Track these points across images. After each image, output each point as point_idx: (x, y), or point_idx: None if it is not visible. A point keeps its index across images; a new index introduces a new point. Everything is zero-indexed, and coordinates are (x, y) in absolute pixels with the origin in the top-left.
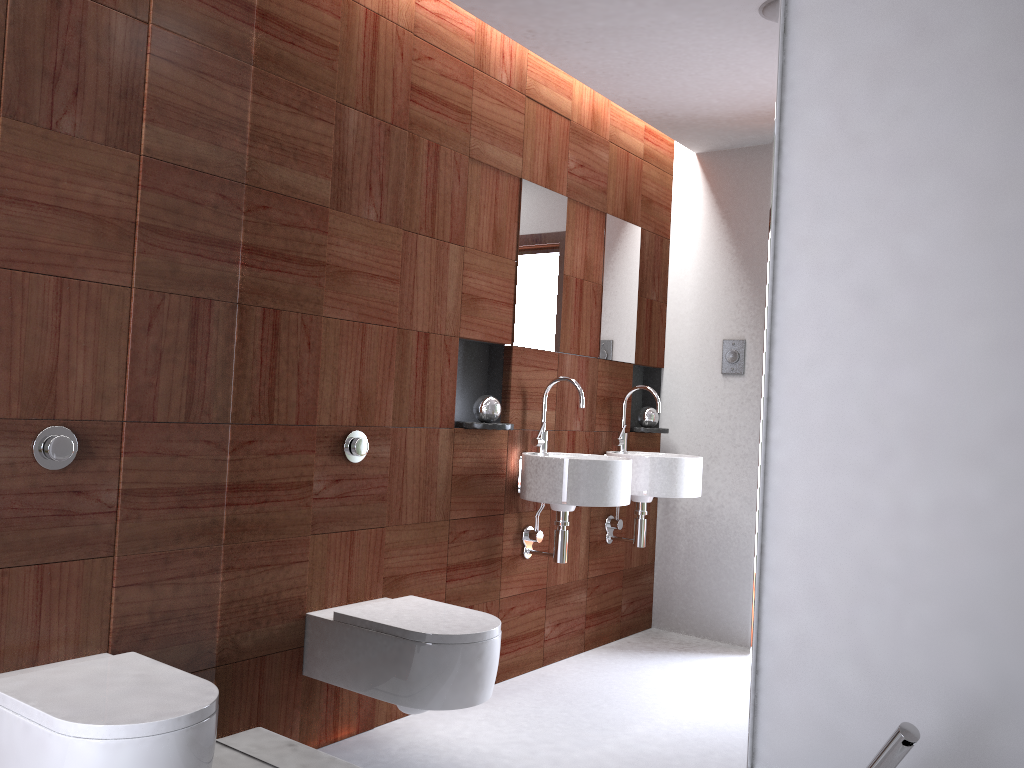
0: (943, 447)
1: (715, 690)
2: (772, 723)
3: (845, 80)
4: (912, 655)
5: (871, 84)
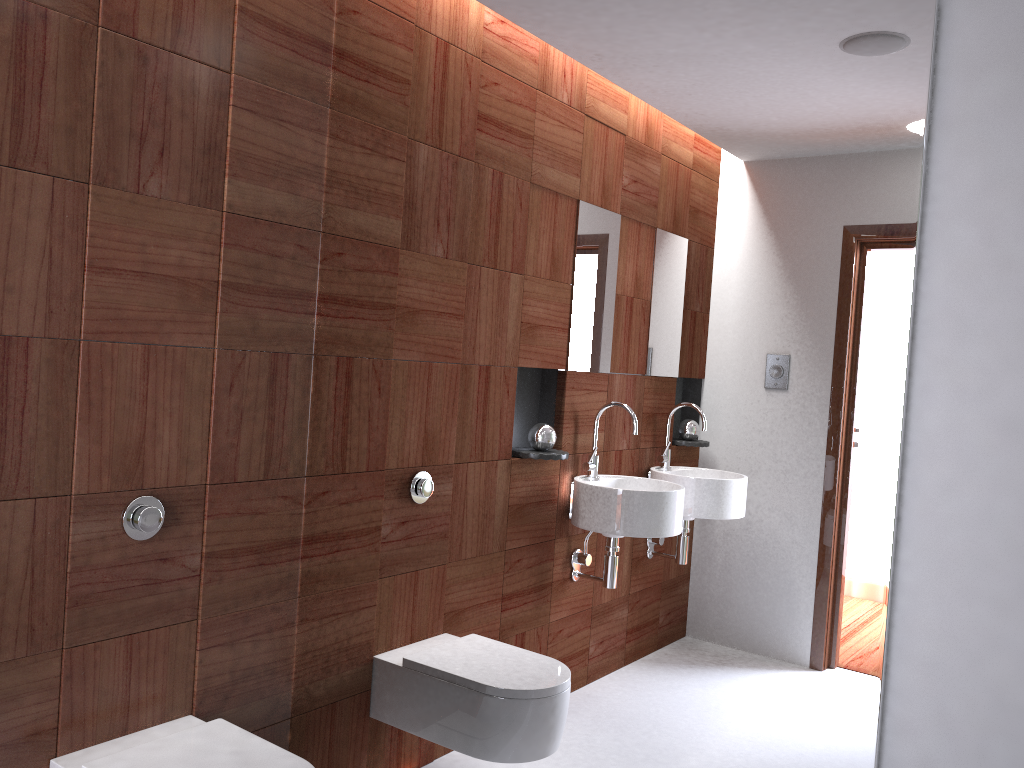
0: None
1: None
2: None
3: (995, 199)
4: None
5: (1023, 206)
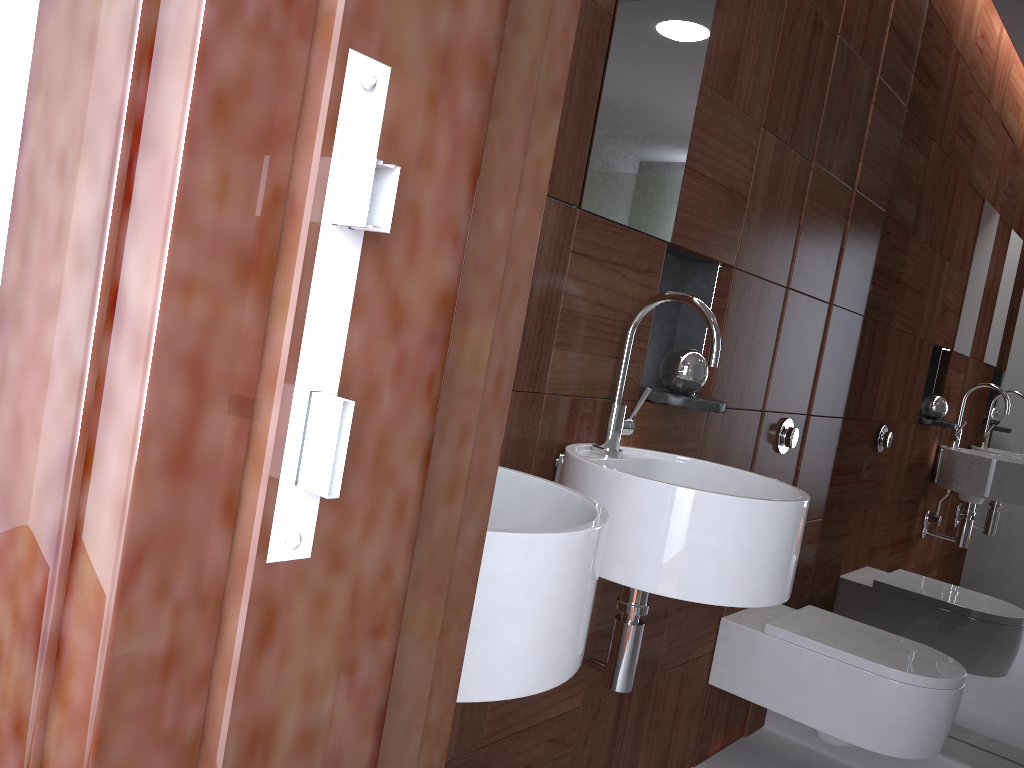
0: None
1: None
2: None
3: None
4: None
5: None
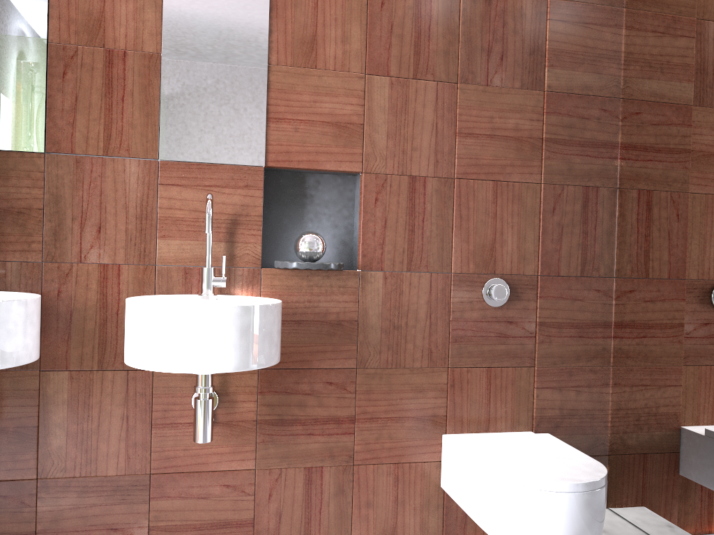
0: None
1: None
2: None
3: None
4: None
5: None
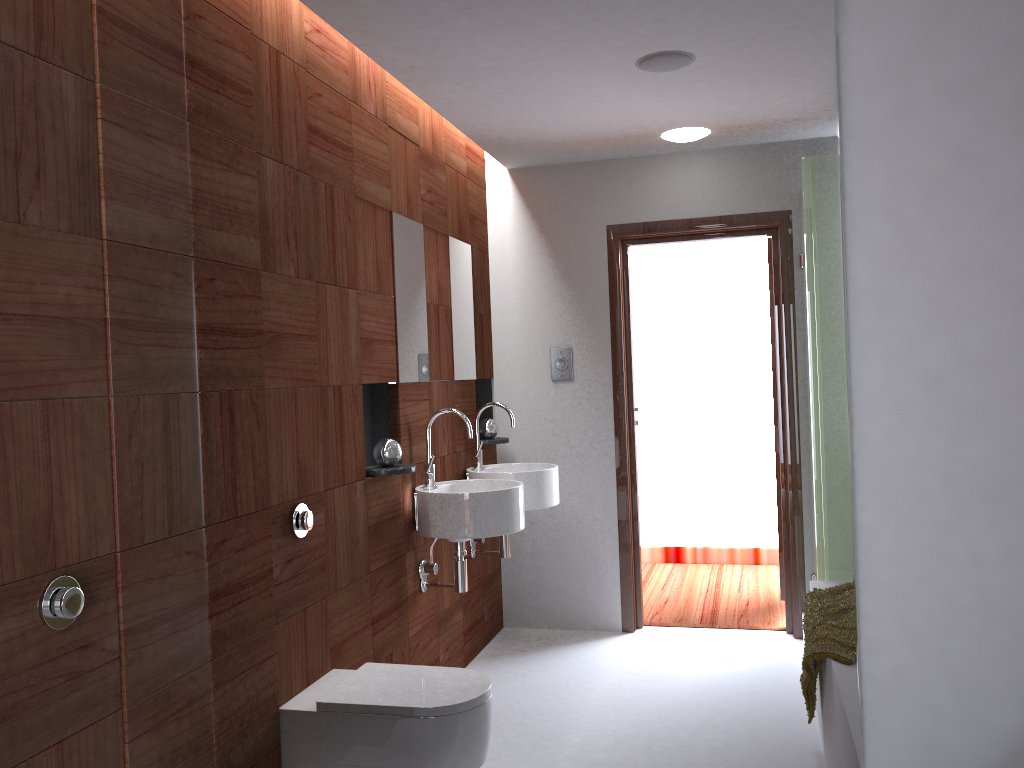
0: (1007, 502)
1: (828, 726)
2: (878, 744)
3: (899, 195)
4: (994, 670)
5: (923, 200)
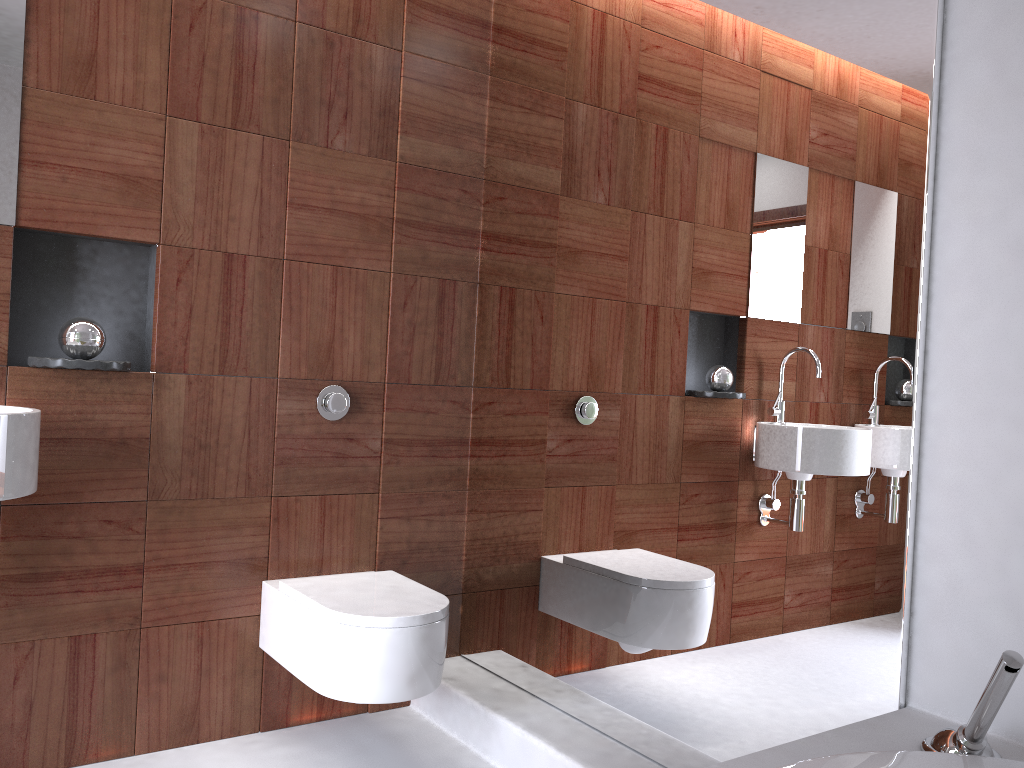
0: None
1: (870, 629)
2: (925, 663)
3: (1004, 32)
4: None
5: None
